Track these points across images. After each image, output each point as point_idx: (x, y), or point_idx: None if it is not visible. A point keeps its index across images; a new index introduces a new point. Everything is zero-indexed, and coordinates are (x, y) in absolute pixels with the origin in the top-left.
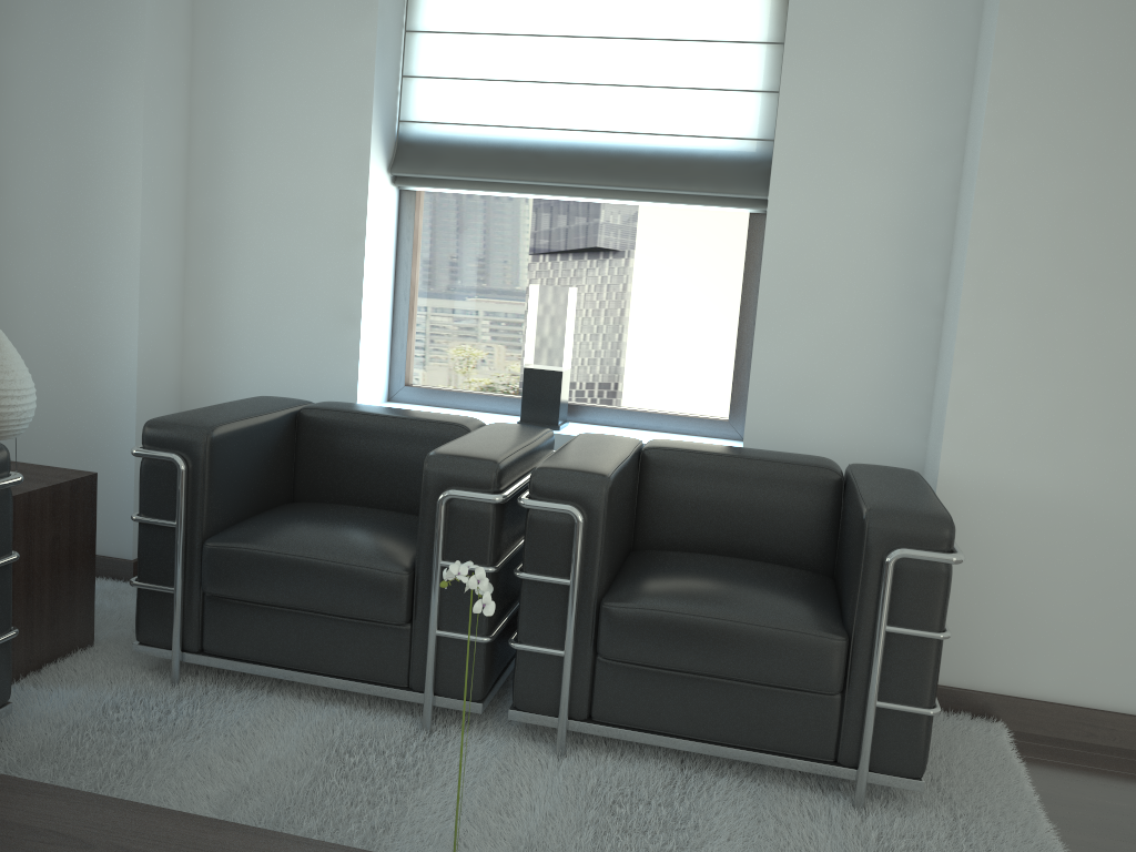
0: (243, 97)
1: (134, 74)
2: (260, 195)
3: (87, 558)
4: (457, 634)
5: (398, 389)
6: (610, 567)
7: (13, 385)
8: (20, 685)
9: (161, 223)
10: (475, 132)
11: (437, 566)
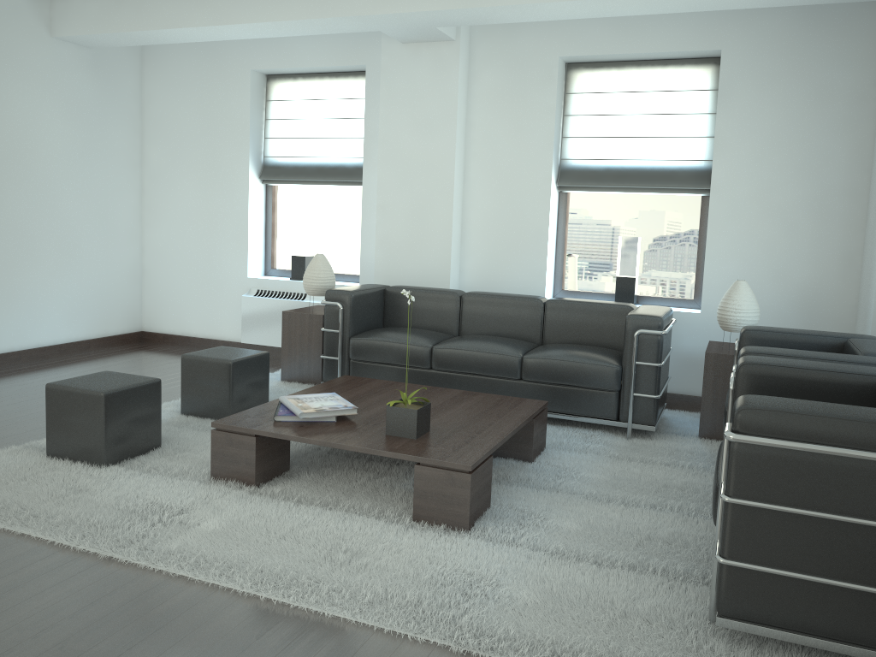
0: None
1: None
2: None
3: None
4: None
5: None
6: None
7: (733, 306)
8: (700, 439)
9: None
10: None
11: None
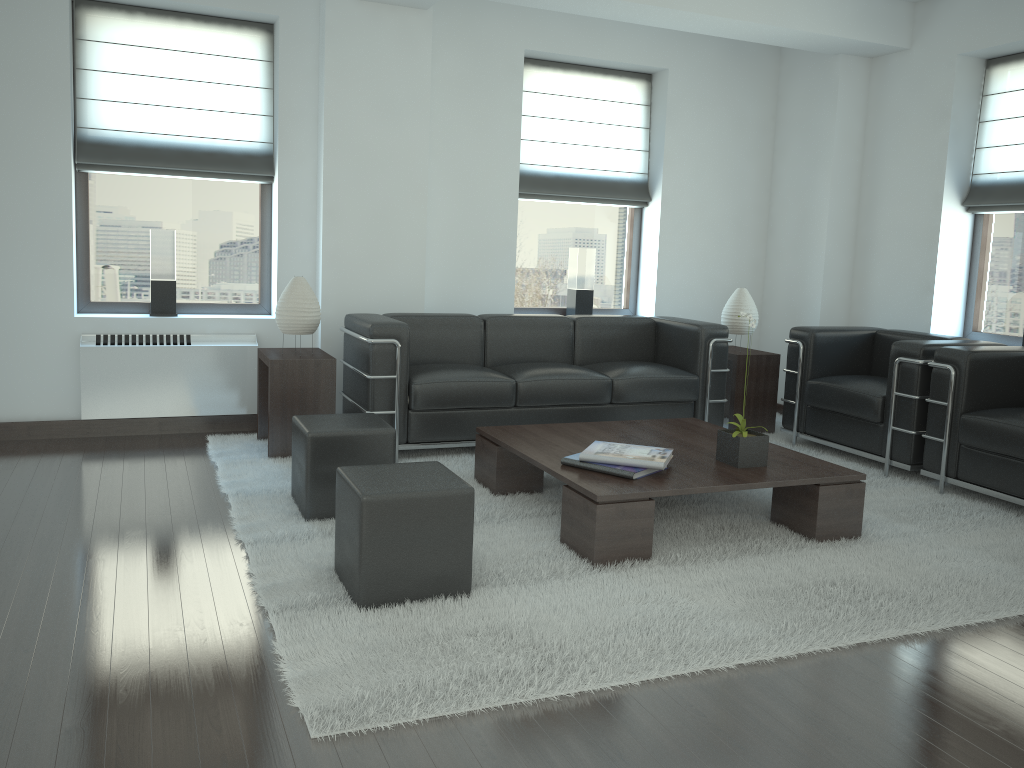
0: (884, 173)
1: (827, 171)
2: (888, 224)
3: (772, 392)
4: (899, 428)
5: (968, 333)
6: (977, 402)
7: (747, 311)
8: None
9: (838, 242)
10: (1013, 176)
11: (892, 394)
